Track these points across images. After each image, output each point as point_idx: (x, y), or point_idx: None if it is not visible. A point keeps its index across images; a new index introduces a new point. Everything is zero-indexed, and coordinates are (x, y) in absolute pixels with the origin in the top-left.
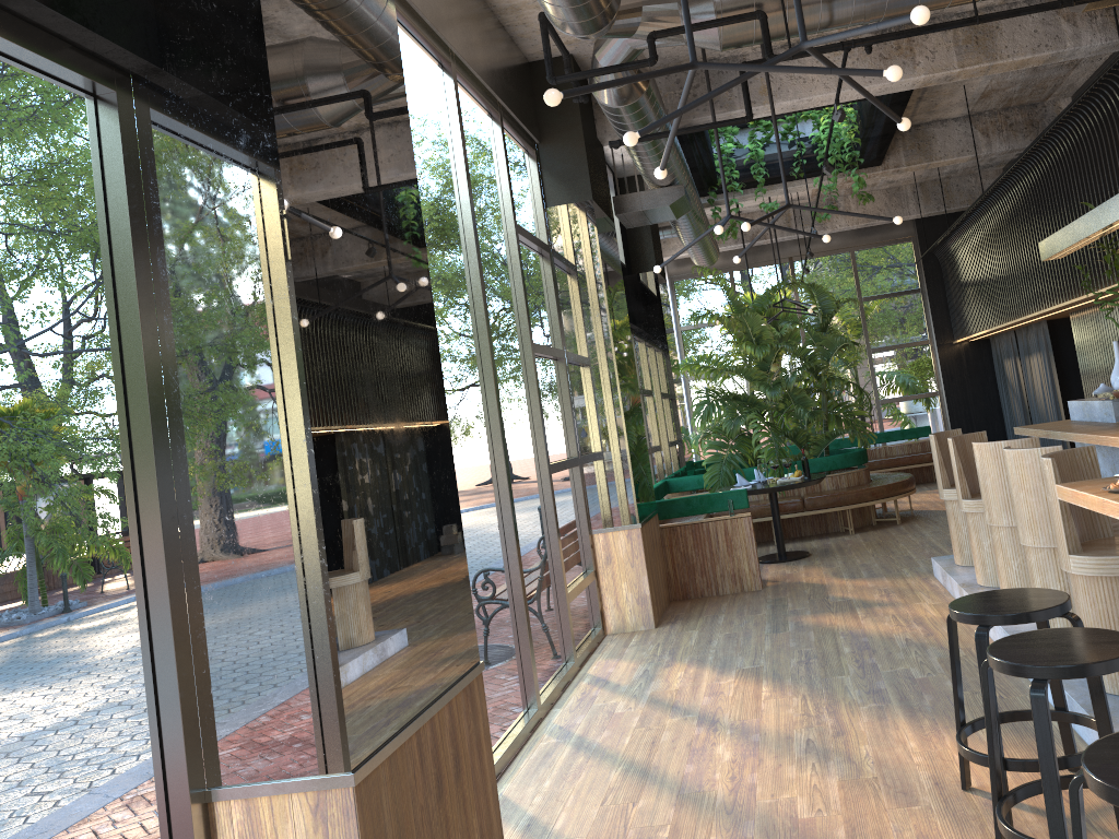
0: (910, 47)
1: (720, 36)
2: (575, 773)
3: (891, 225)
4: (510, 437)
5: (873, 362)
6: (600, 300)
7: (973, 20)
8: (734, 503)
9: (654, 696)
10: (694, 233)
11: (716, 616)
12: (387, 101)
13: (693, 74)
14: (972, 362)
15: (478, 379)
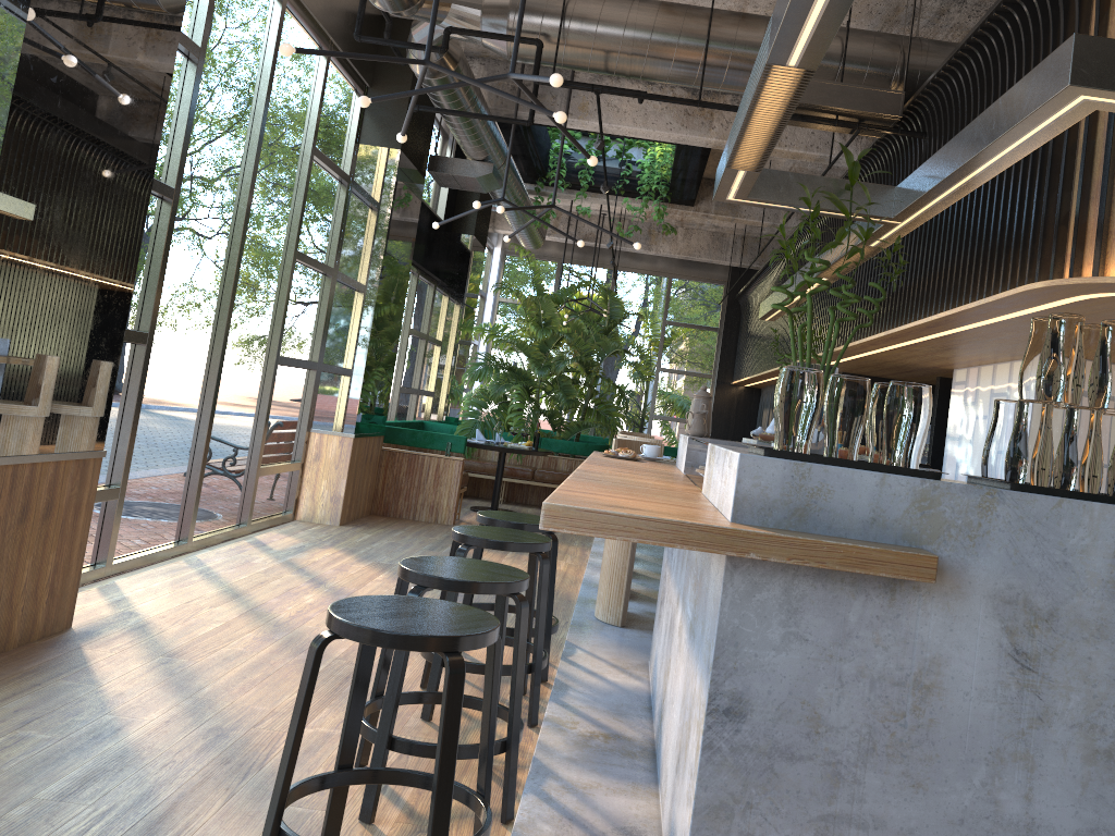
0: (712, 112)
1: (508, 49)
2: (183, 584)
3: (710, 265)
4: (243, 319)
5: (659, 380)
6: (380, 237)
7: (695, 102)
8: (453, 446)
9: (292, 560)
10: (512, 212)
11: (396, 531)
12: (160, 10)
13: (425, 69)
14: (741, 405)
15: (221, 259)
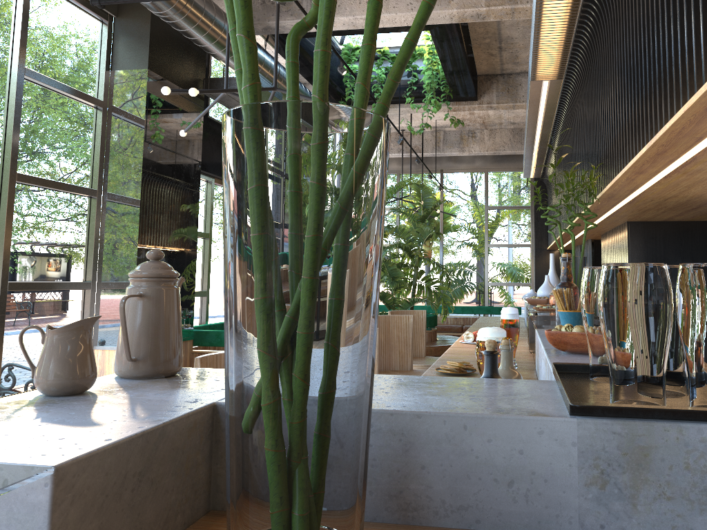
0: None
1: None
2: None
3: (516, 157)
4: None
5: (489, 254)
6: (137, 153)
7: None
8: None
9: None
10: None
11: None
12: None
13: None
14: (558, 265)
15: None
